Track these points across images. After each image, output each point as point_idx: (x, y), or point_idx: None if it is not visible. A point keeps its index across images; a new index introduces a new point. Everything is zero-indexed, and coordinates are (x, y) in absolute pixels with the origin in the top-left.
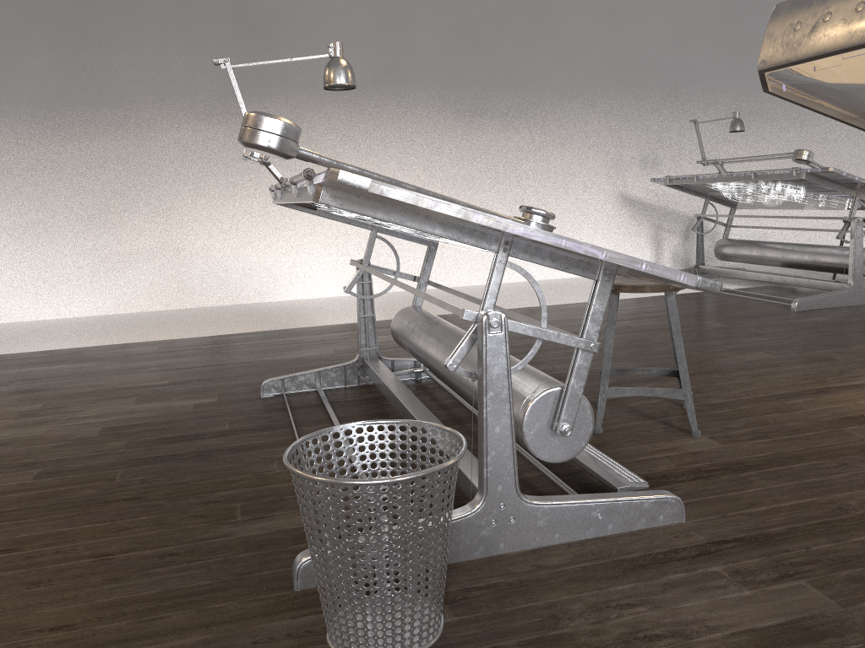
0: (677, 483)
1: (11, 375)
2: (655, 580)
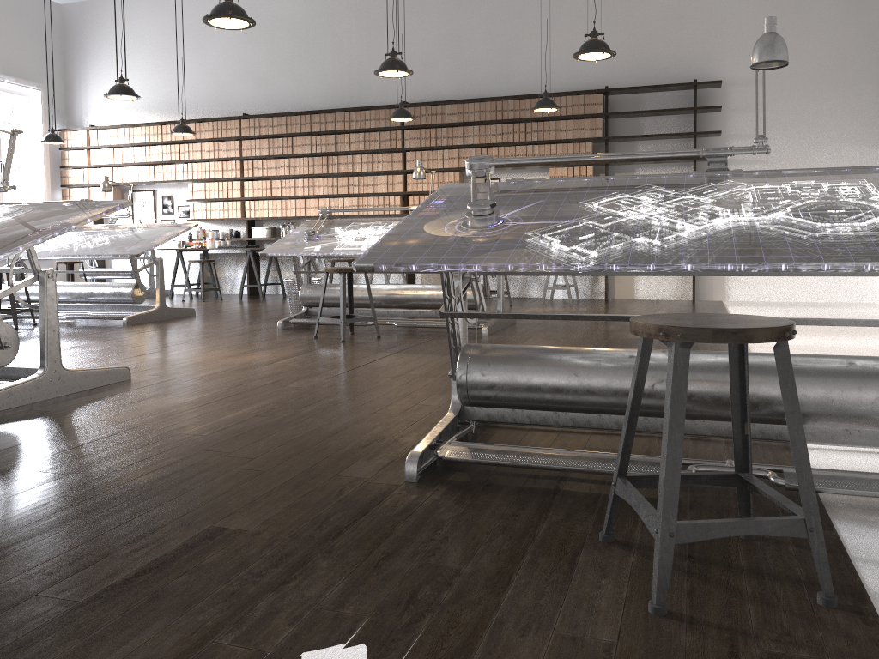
0: (294, 332)
1: (648, 311)
2: (267, 326)
